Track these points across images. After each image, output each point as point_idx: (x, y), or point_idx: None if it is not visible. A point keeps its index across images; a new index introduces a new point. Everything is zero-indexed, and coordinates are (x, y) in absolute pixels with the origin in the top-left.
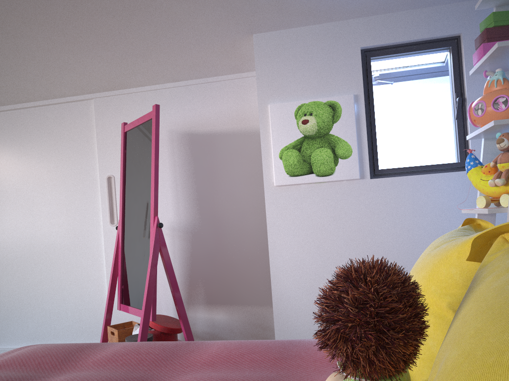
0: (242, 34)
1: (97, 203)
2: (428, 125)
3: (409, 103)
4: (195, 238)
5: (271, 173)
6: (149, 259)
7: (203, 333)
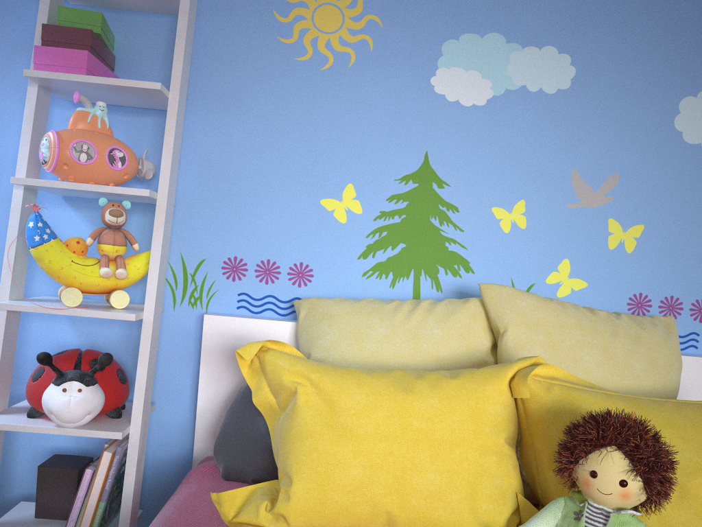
0: None
1: None
2: None
3: None
4: None
5: None
6: None
7: None
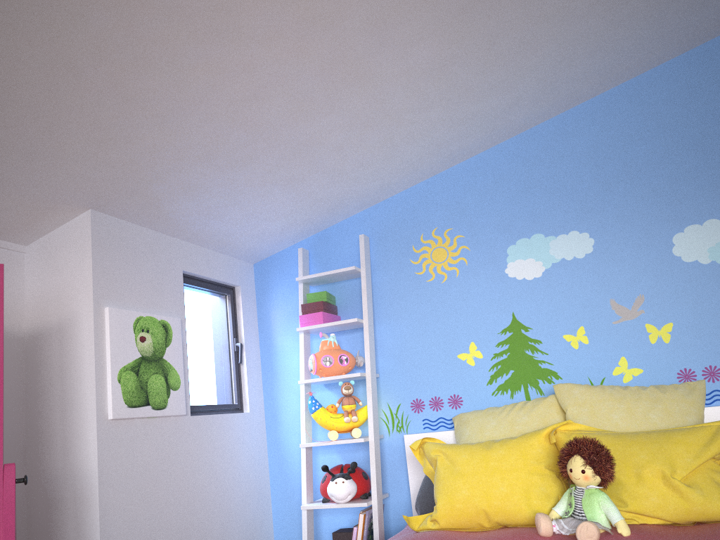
0: (81, 204)
1: None
2: (217, 364)
3: (205, 339)
4: None
5: (105, 401)
6: None
7: None
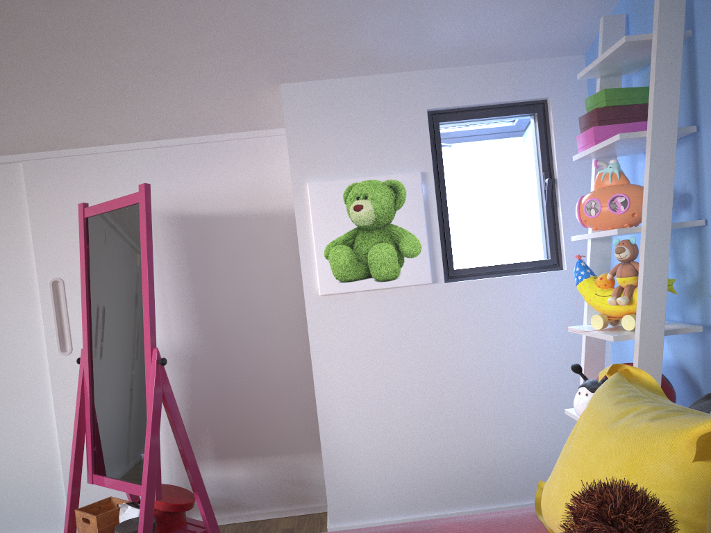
0: (266, 84)
1: (35, 320)
2: (512, 212)
3: (488, 184)
4: (196, 366)
5: (313, 278)
6: (148, 411)
7: (213, 500)
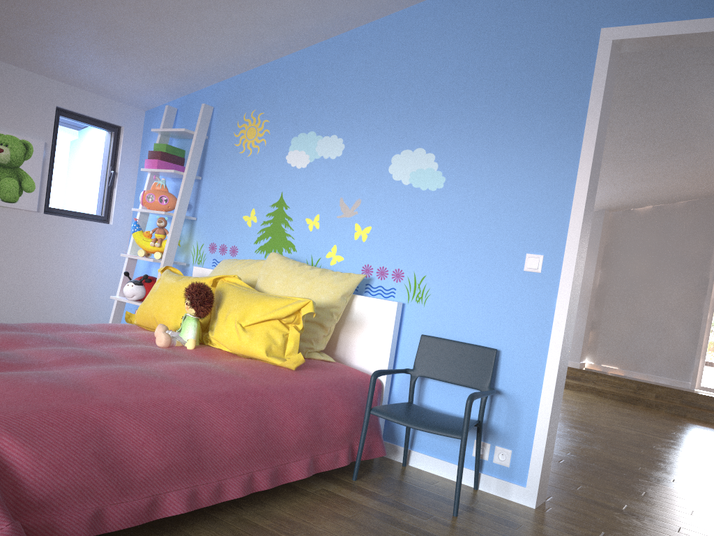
0: None
1: None
2: (89, 183)
3: (79, 162)
4: None
5: None
6: None
7: None
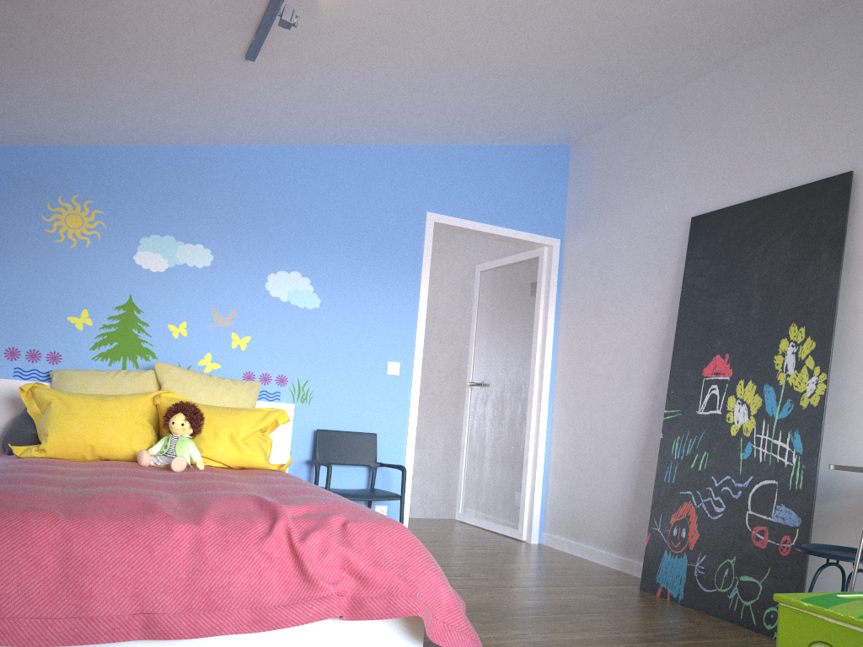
0: None
1: None
2: None
3: None
4: None
5: None
6: None
7: None
